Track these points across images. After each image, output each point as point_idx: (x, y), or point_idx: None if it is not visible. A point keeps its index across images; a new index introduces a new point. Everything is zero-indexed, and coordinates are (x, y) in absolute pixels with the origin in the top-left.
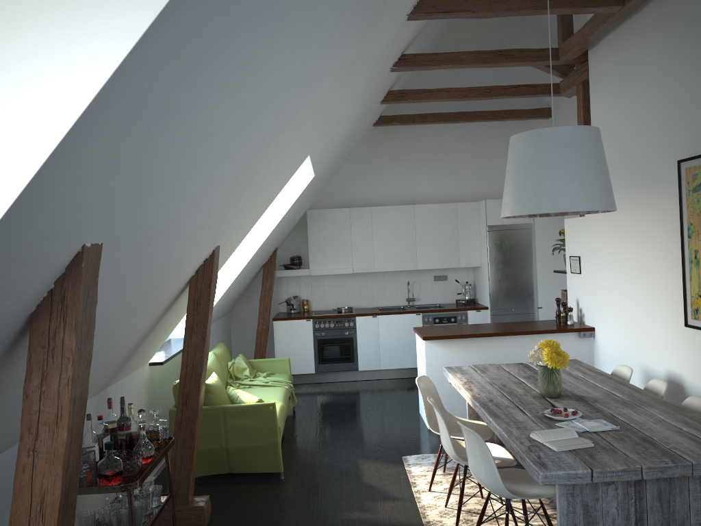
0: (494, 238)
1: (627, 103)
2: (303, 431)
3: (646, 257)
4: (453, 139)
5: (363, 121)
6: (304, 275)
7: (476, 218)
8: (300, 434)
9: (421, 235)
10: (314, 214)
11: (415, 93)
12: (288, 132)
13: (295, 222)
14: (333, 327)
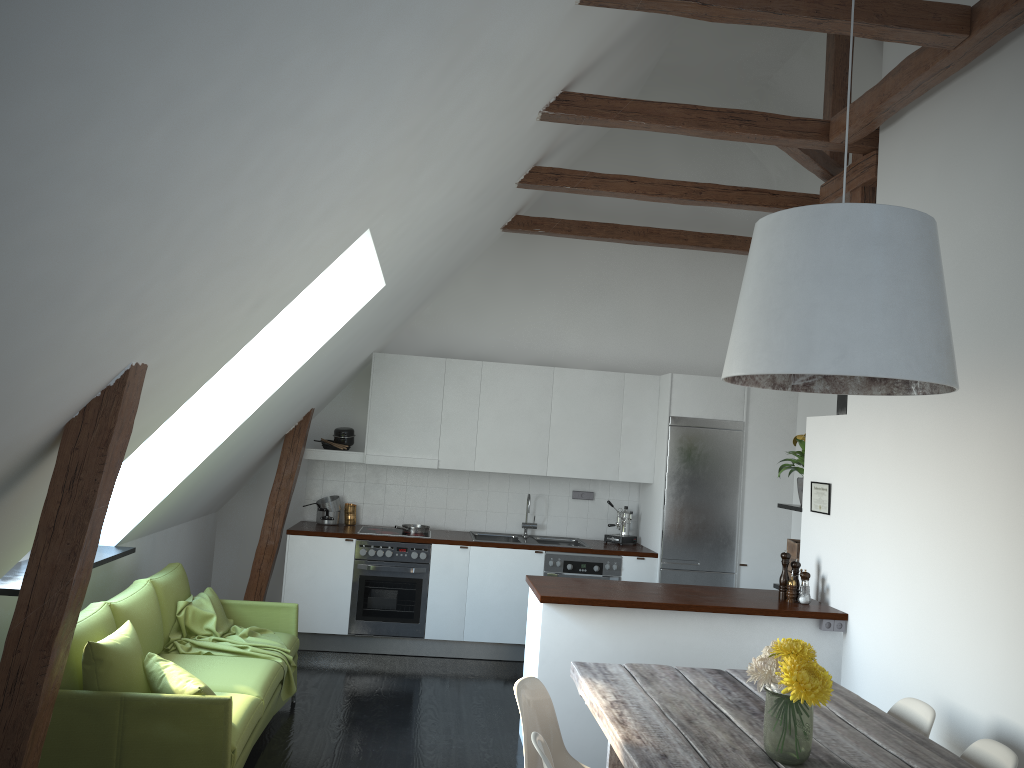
0: (680, 439)
1: (950, 218)
2: (297, 748)
3: (967, 496)
4: (630, 271)
5: (484, 209)
6: (355, 463)
7: (653, 402)
8: (290, 756)
9: (559, 420)
10: (385, 360)
11: (577, 177)
12: (306, 136)
13: (350, 370)
14: (390, 556)
